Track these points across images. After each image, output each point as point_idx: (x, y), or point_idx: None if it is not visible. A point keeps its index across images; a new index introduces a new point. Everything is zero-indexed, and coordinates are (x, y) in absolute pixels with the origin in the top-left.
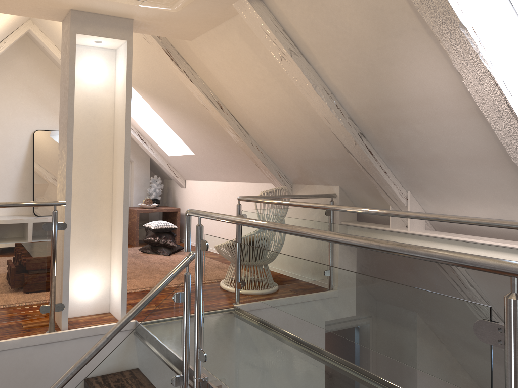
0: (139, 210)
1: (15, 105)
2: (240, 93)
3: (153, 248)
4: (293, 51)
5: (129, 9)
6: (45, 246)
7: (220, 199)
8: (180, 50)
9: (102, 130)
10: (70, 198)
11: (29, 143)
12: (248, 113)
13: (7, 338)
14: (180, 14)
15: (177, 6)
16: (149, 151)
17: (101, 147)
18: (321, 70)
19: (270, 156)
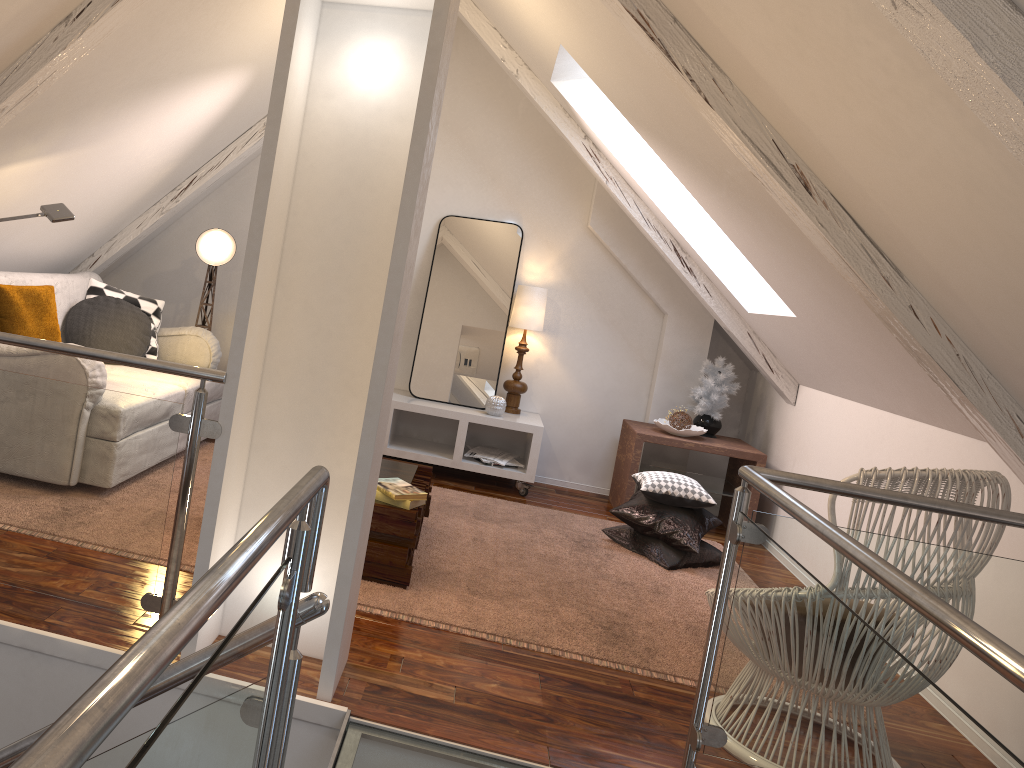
0: (645, 435)
1: None
2: (844, 138)
3: (636, 537)
4: None
5: None
6: (171, 466)
7: (865, 460)
8: (677, 10)
9: (377, 217)
10: (238, 369)
11: (429, 242)
12: (884, 207)
13: (76, 635)
14: None
15: None
16: (699, 292)
17: (367, 260)
18: None
19: (985, 359)
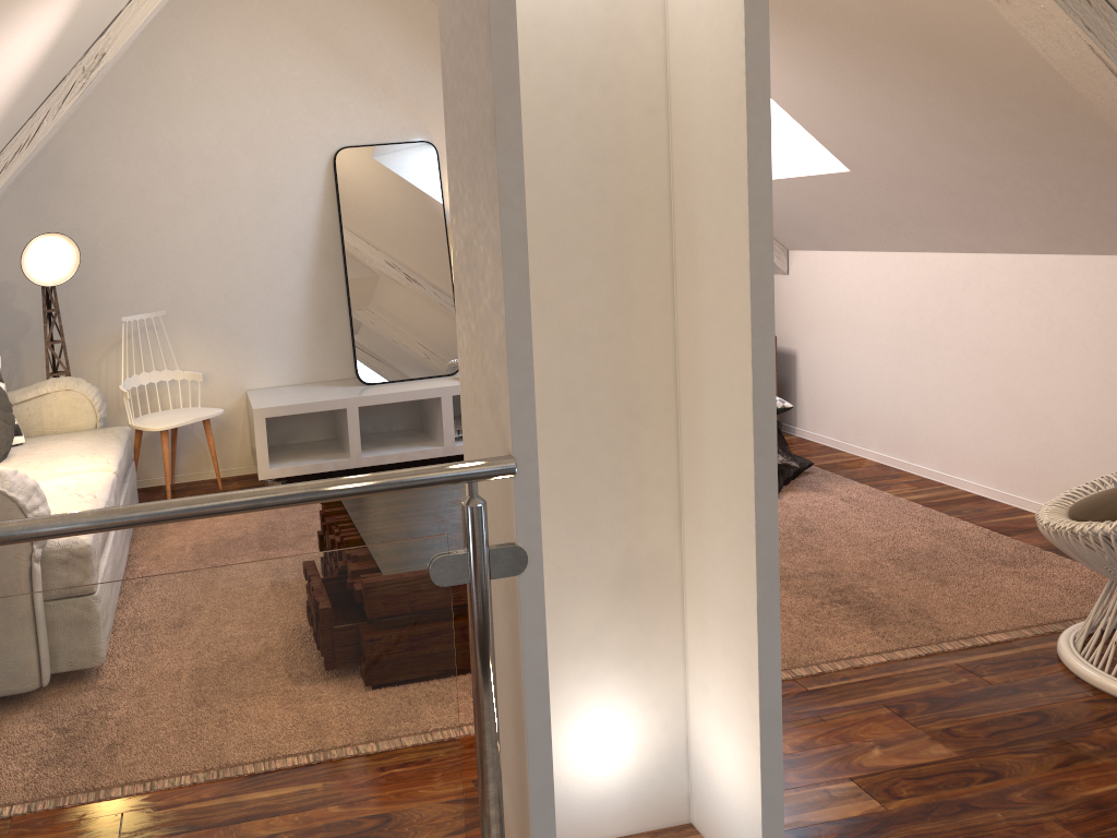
0: None
1: (277, 85)
2: None
3: None
4: None
5: None
6: (449, 647)
7: (942, 312)
8: None
9: (622, 131)
10: (532, 444)
11: (325, 187)
12: None
13: None
14: None
15: None
16: None
17: (621, 205)
18: None
19: None
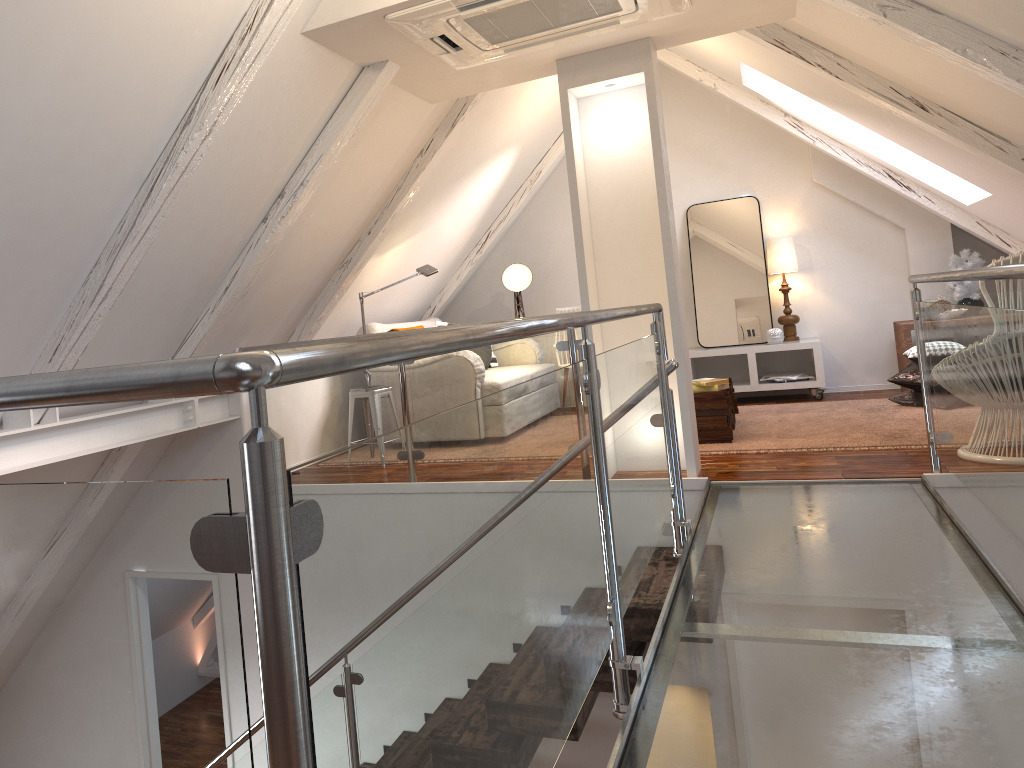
0: (910, 325)
1: None
2: (922, 76)
3: (917, 395)
4: (889, 5)
5: (624, 32)
6: None
7: None
8: (798, 32)
9: (644, 205)
10: (587, 307)
11: (682, 230)
12: (968, 106)
13: None
14: (705, 8)
15: (675, 9)
16: (921, 203)
17: (645, 231)
18: (965, 19)
19: None
